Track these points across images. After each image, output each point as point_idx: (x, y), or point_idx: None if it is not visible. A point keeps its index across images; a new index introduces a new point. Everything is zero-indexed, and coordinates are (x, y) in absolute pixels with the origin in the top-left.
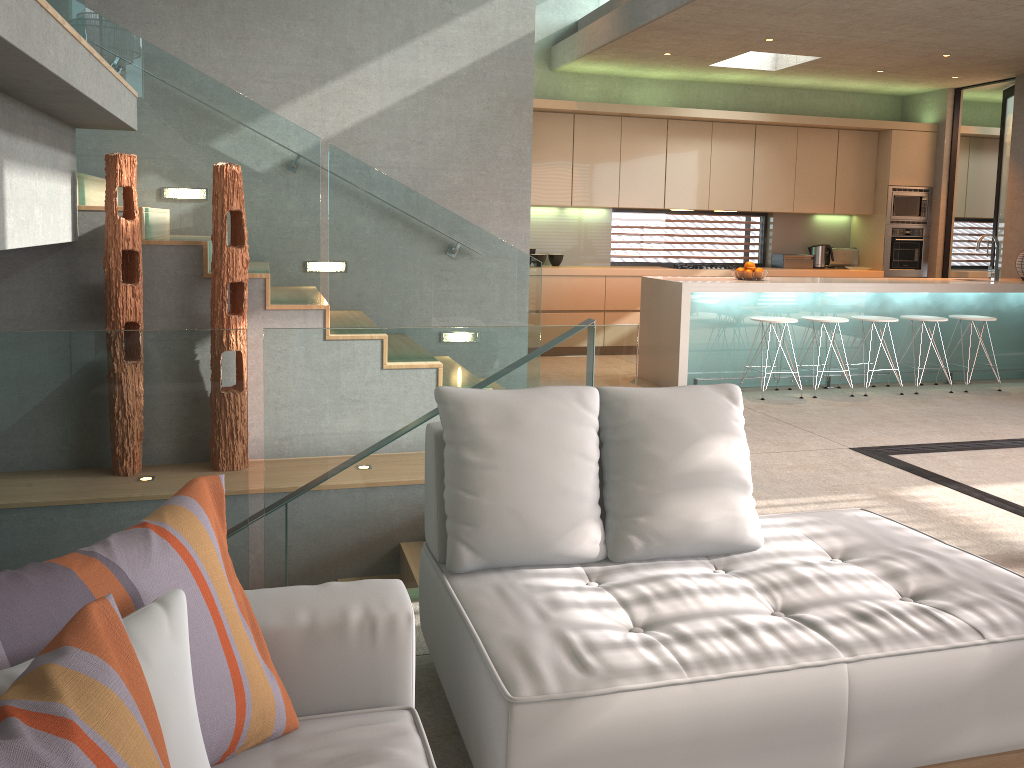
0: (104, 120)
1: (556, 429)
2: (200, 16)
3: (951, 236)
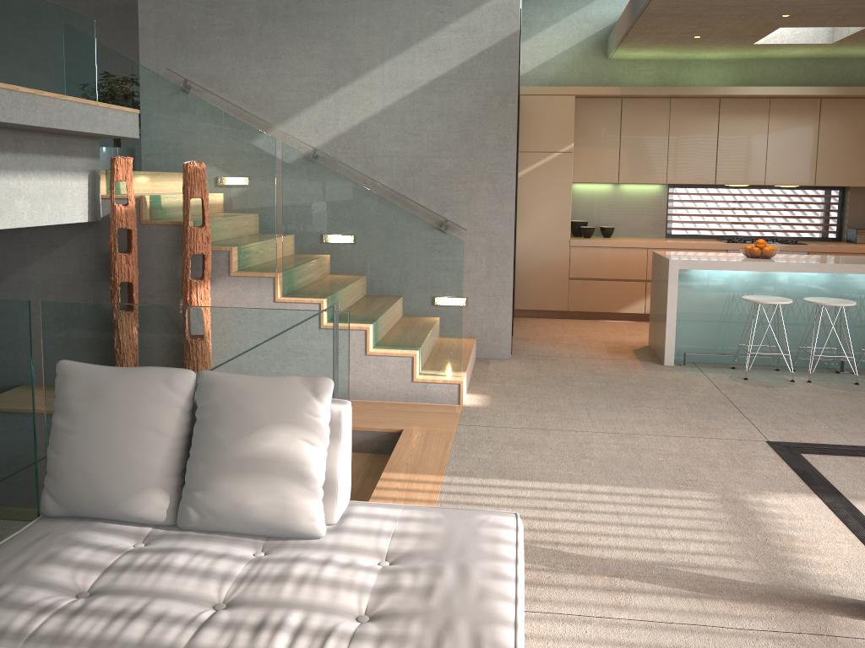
0: (87, 133)
1: (133, 405)
2: (245, 43)
3: None
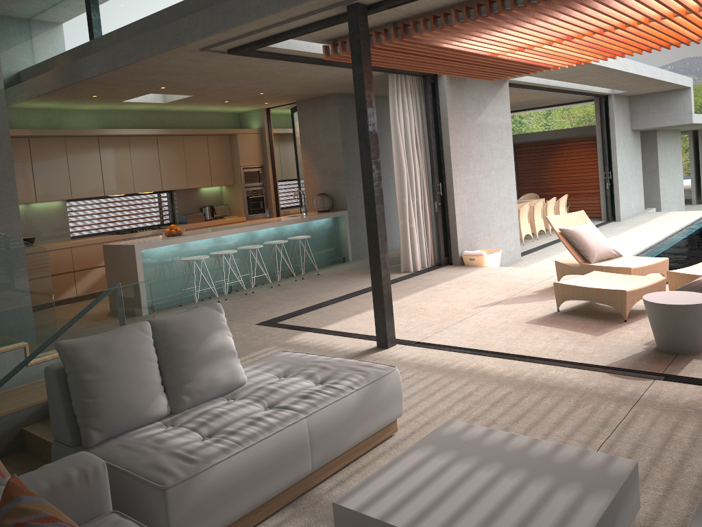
0: None
1: (133, 349)
2: None
3: (278, 191)
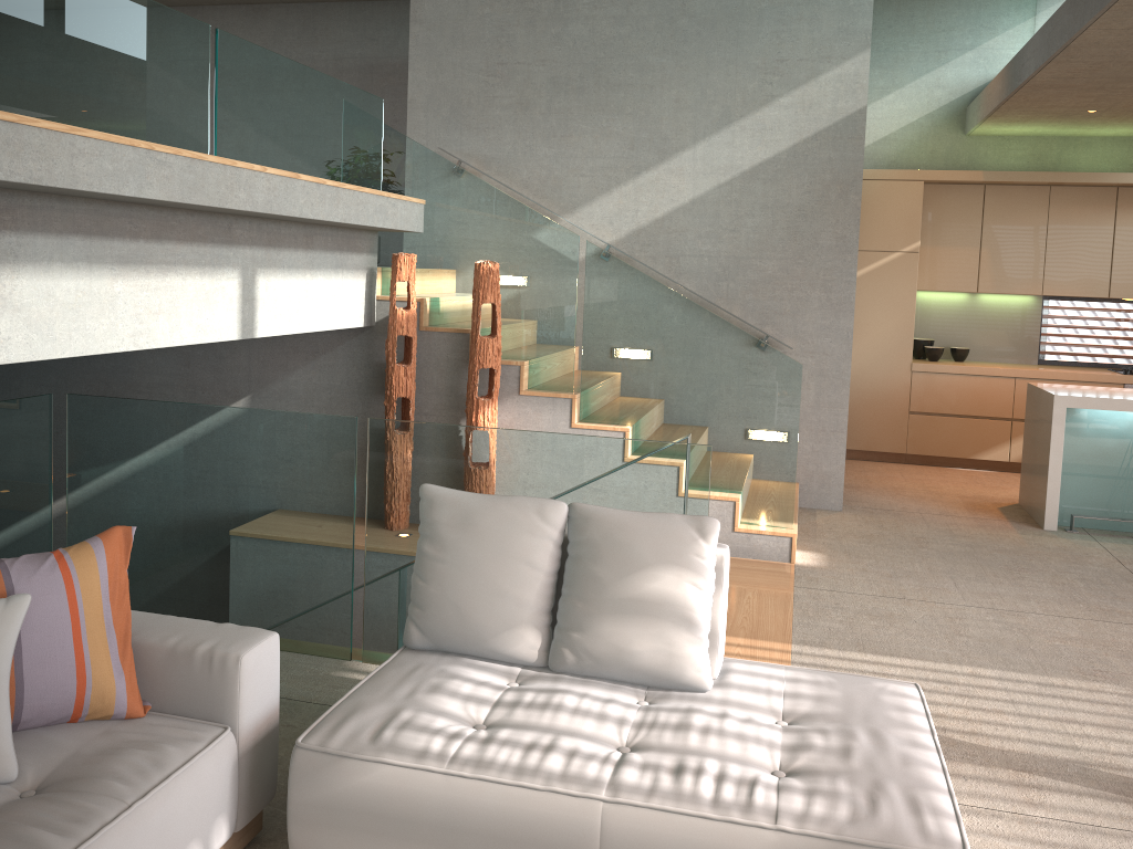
0: (376, 228)
1: (506, 536)
2: (530, 118)
3: None
